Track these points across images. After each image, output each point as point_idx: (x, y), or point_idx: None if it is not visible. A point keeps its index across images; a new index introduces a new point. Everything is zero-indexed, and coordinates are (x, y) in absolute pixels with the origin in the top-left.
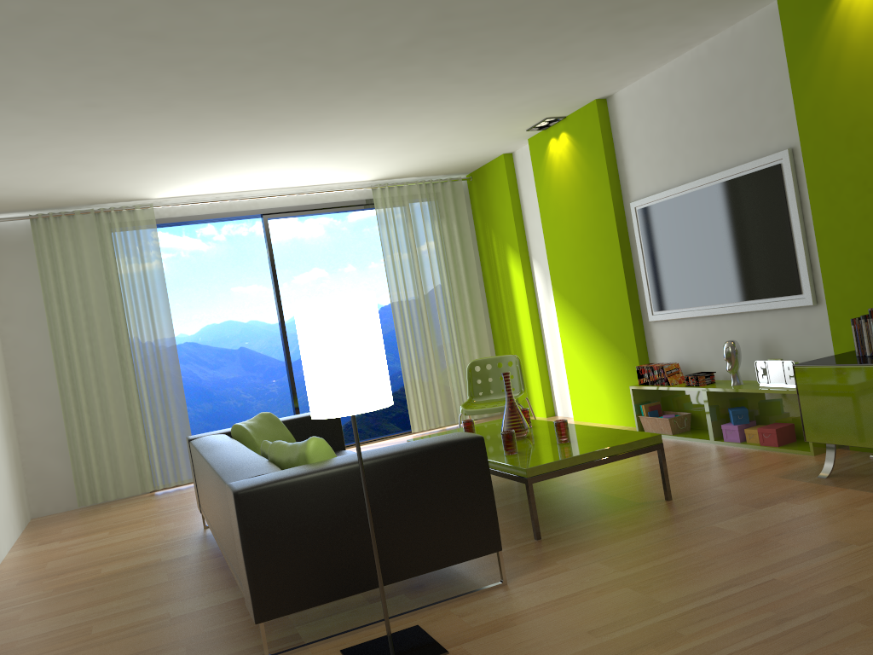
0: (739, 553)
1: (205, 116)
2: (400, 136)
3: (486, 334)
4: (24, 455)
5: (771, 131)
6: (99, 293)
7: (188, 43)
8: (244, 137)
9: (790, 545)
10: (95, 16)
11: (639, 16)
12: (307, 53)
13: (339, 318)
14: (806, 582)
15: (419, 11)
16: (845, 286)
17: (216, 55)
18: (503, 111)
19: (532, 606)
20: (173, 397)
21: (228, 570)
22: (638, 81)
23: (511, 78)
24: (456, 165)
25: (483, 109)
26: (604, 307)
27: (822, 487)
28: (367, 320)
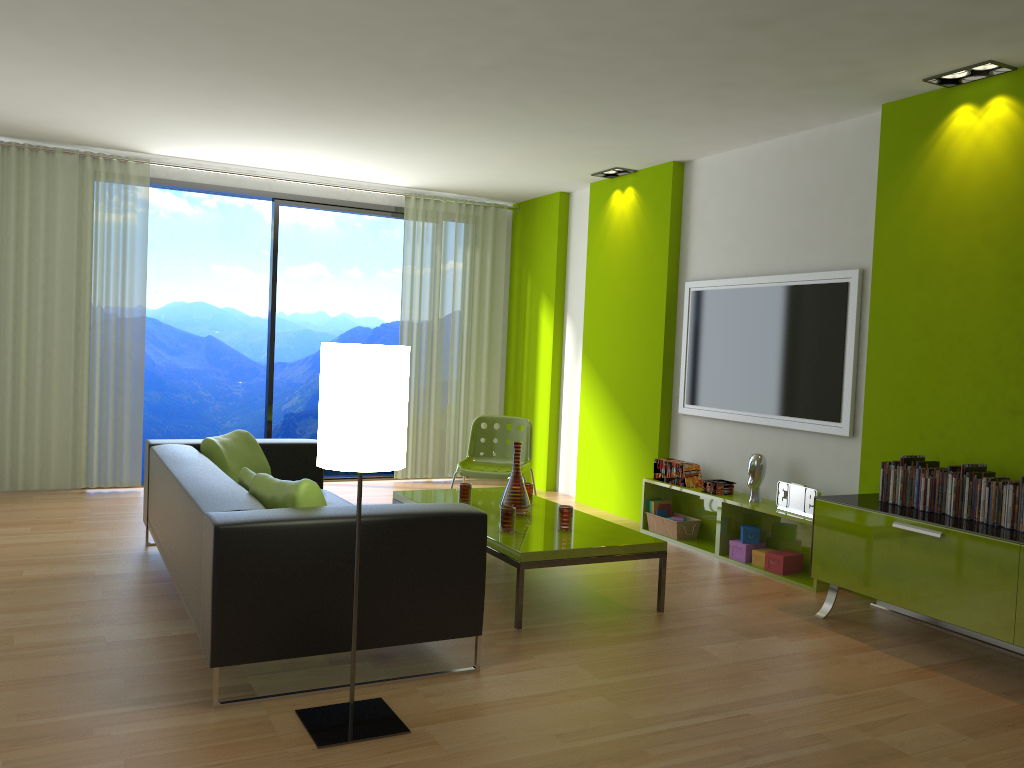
0: (720, 682)
1: (242, 86)
2: (452, 151)
3: (498, 385)
4: None
5: (847, 246)
6: (66, 249)
7: (249, 14)
8: (278, 116)
9: (772, 682)
10: None
11: (738, 95)
12: (376, 52)
13: (369, 369)
14: (779, 722)
15: (510, 40)
16: (884, 425)
17: (275, 32)
18: (571, 151)
19: (502, 699)
20: (130, 386)
21: (173, 599)
22: (722, 154)
23: (589, 122)
24: (505, 191)
25: (551, 145)
26: (634, 387)
27: (816, 627)
28: (397, 376)
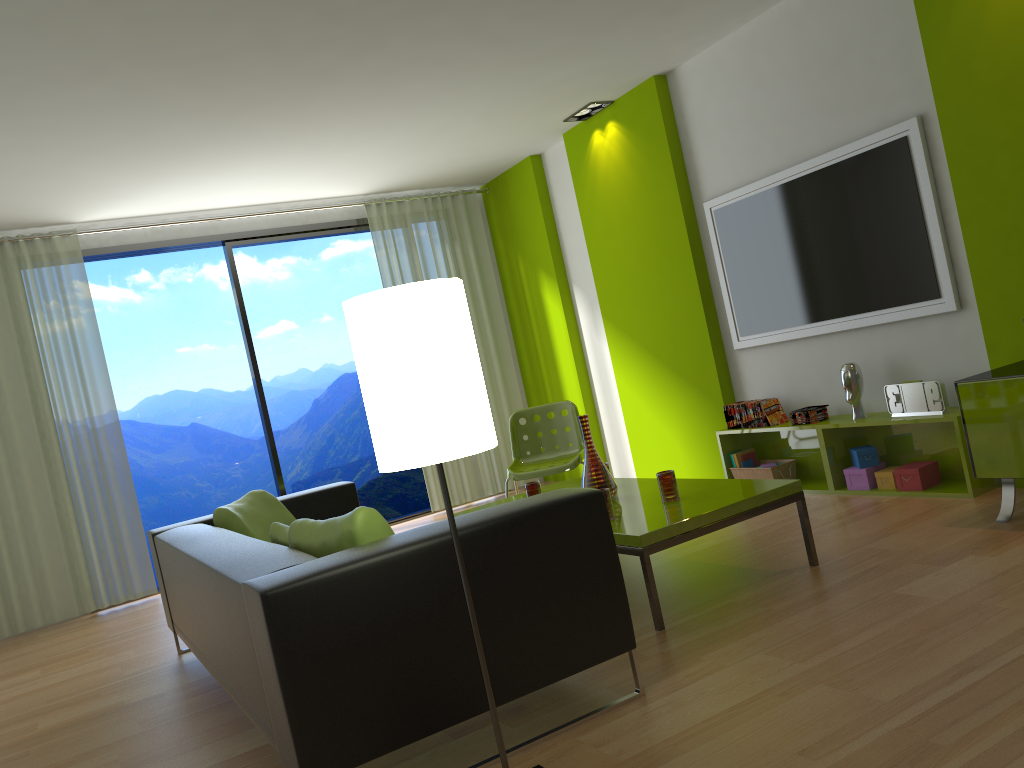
0: (953, 625)
1: (155, 91)
2: (408, 127)
3: (516, 383)
4: None
5: (892, 97)
6: (7, 351)
7: None
8: (205, 127)
9: (1016, 608)
10: None
11: None
12: None
13: (420, 317)
14: None
15: None
16: (1002, 281)
17: None
18: (540, 91)
19: (697, 723)
20: (117, 484)
21: (227, 708)
22: (708, 49)
23: (560, 39)
24: (471, 171)
25: (517, 88)
26: (674, 336)
27: (1009, 533)
28: (458, 320)
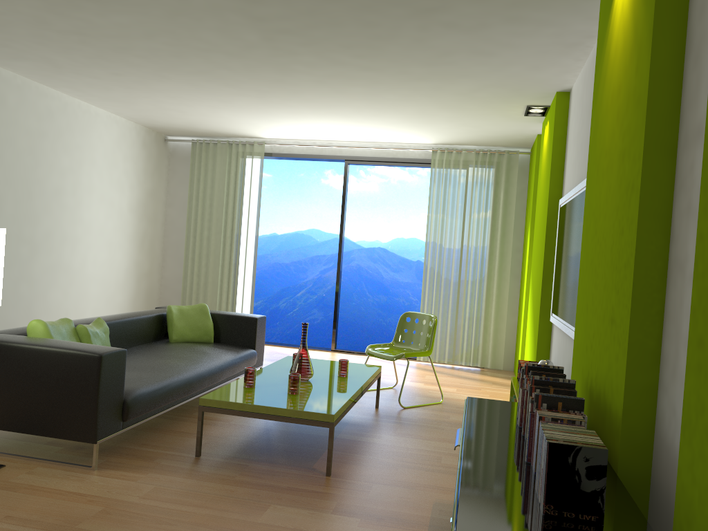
0: (204, 529)
1: (202, 85)
2: (393, 110)
3: (507, 296)
4: (161, 293)
5: None
6: (220, 198)
7: (105, 37)
8: (258, 101)
9: None
10: (25, 21)
11: (459, 17)
12: (197, 45)
13: None
14: None
15: (229, 15)
16: (579, 334)
17: (137, 45)
18: (463, 96)
19: (53, 488)
20: (248, 280)
21: None
22: (578, 77)
23: (417, 68)
24: (500, 139)
25: (439, 93)
26: (536, 296)
27: (420, 526)
28: None
